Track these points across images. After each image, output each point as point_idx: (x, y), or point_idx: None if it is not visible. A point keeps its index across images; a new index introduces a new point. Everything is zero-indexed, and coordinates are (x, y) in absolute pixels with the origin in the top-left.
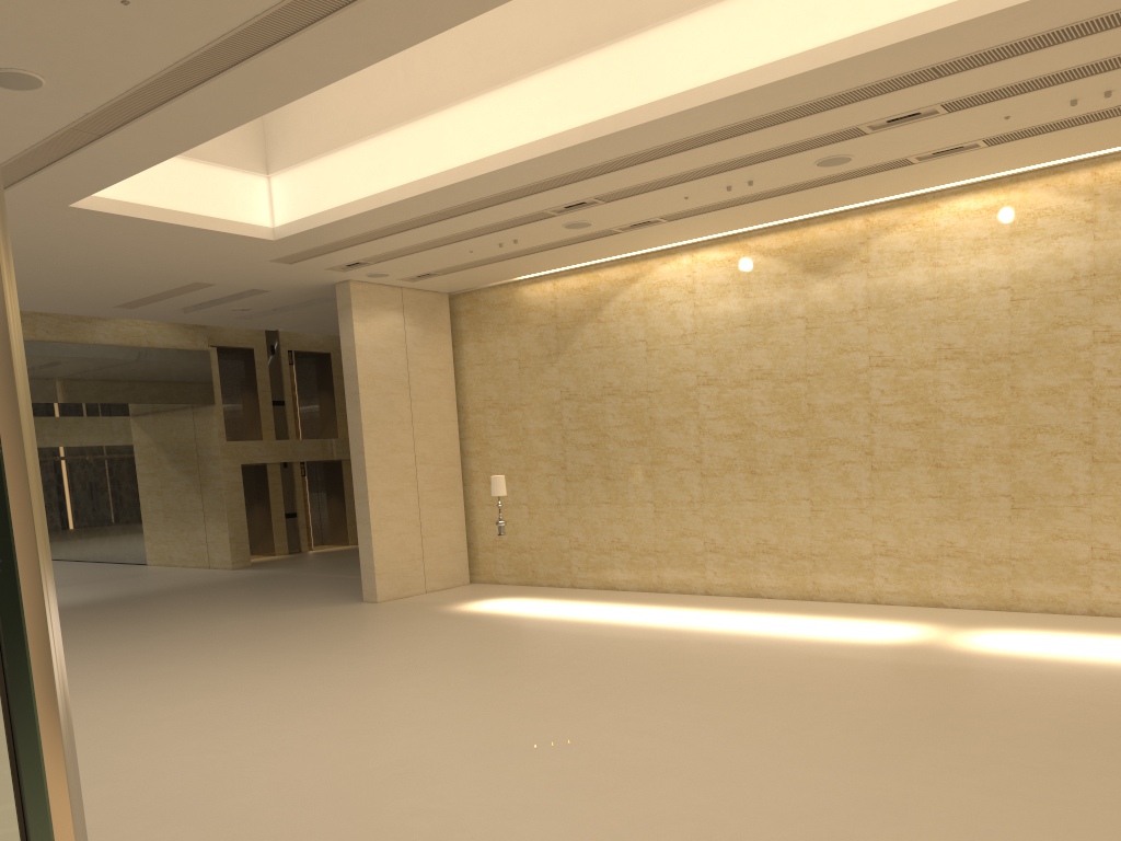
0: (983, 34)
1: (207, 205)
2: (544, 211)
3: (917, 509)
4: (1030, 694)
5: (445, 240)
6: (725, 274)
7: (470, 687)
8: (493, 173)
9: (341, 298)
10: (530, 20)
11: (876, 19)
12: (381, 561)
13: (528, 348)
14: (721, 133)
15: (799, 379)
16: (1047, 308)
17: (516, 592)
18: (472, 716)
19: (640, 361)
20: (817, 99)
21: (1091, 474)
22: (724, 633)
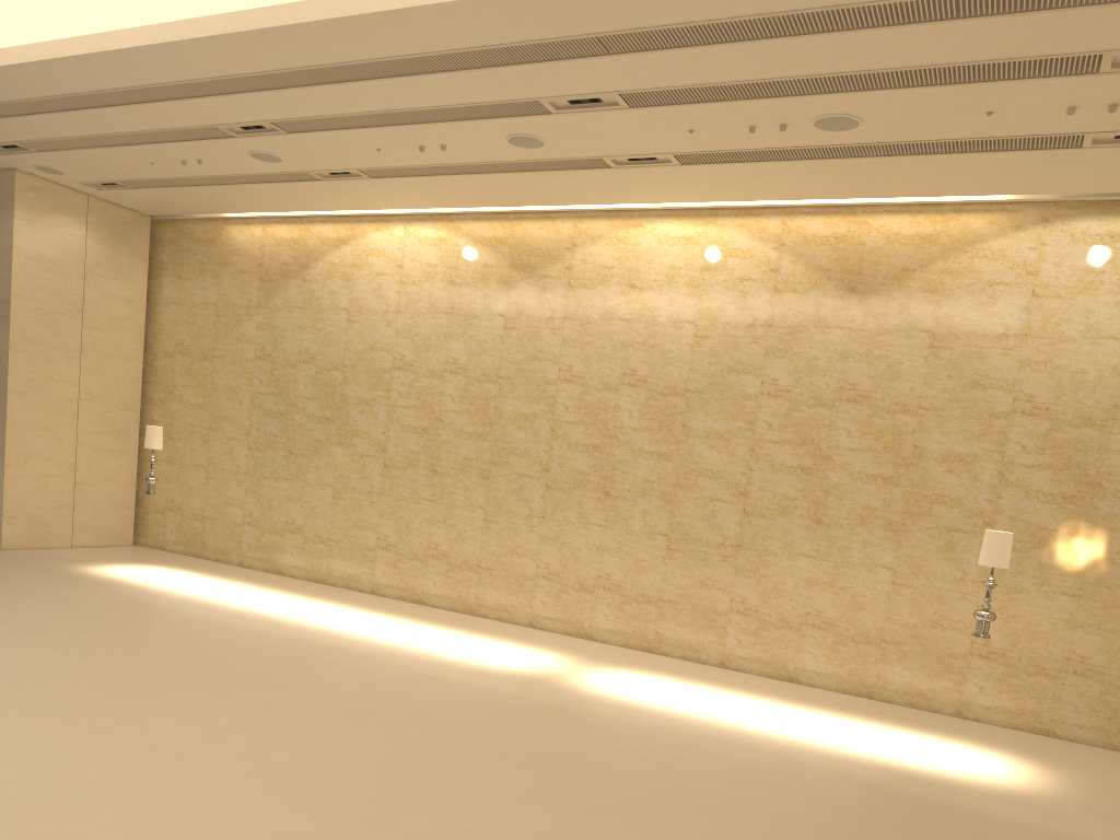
0: (640, 4)
1: None
2: (218, 127)
3: (583, 536)
4: (606, 745)
5: (112, 139)
6: (435, 254)
7: None
8: (128, 52)
9: (4, 188)
10: None
11: None
12: (14, 502)
13: (228, 295)
14: (388, 66)
15: (491, 380)
16: (725, 350)
17: (173, 562)
18: None
19: (340, 332)
20: (482, 46)
21: (741, 526)
22: (352, 637)
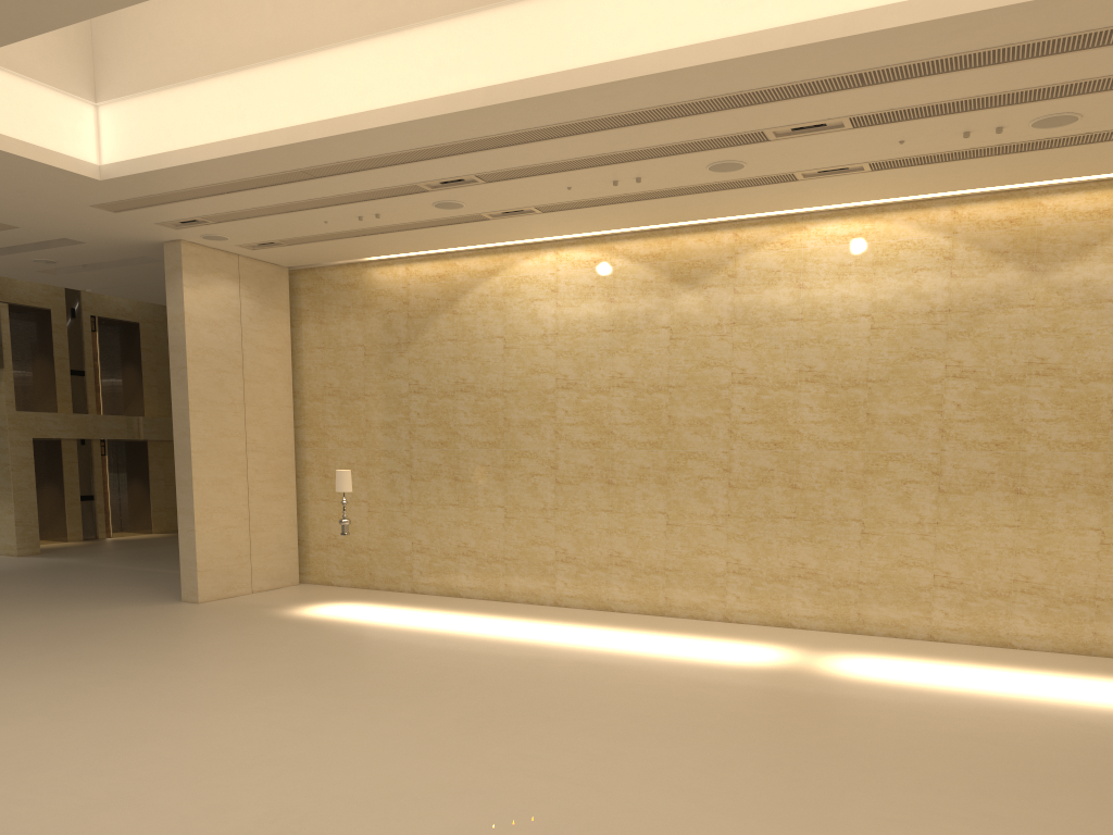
0: (923, 42)
1: (19, 127)
2: (418, 184)
3: (772, 529)
4: (921, 729)
5: (300, 205)
6: (590, 275)
7: (331, 712)
8: (375, 130)
9: (169, 259)
10: None
11: (818, 10)
12: (204, 556)
13: (375, 335)
14: (630, 117)
15: (661, 390)
16: (904, 339)
17: (353, 596)
18: (344, 752)
19: (497, 359)
20: (738, 92)
21: (937, 504)
22: (589, 651)
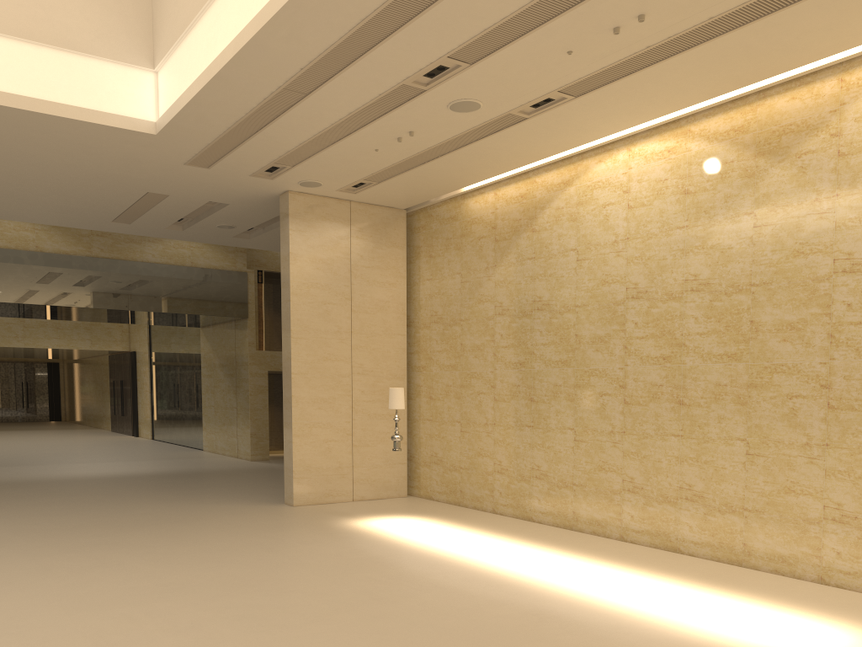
0: None
1: (78, 96)
2: (406, 83)
3: None
4: None
5: (333, 133)
6: (663, 167)
7: (171, 631)
8: (284, 14)
9: (282, 209)
10: None
11: None
12: (301, 465)
13: (469, 262)
14: None
15: (742, 290)
16: None
17: (432, 511)
18: None
19: (570, 273)
20: None
21: None
22: (573, 599)
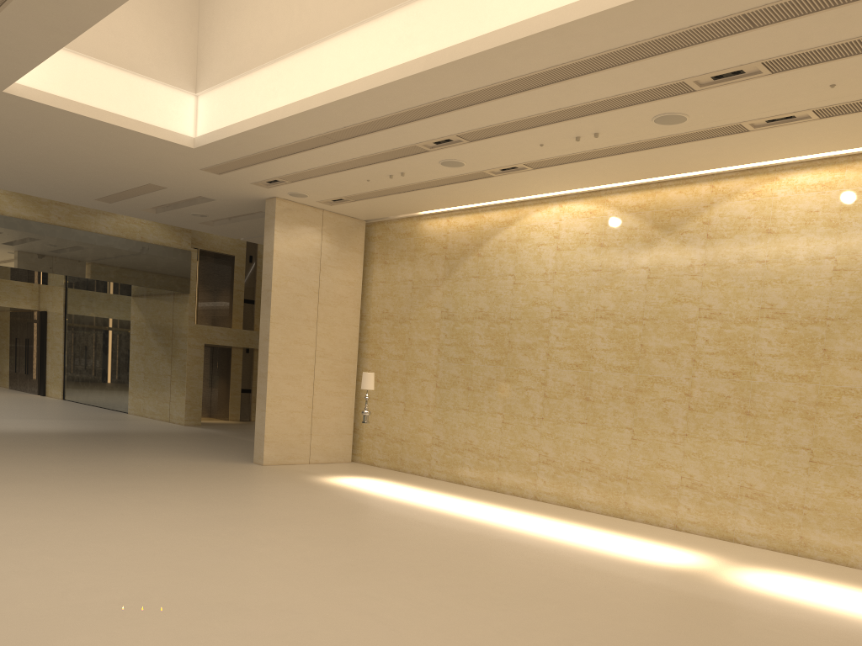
0: None
1: (135, 110)
2: (417, 145)
3: (724, 450)
4: (764, 638)
5: (341, 165)
6: (586, 224)
7: (259, 544)
8: (354, 97)
9: (268, 211)
10: None
11: None
12: (271, 431)
13: (421, 272)
14: (553, 74)
15: (636, 322)
16: None
17: (380, 474)
18: (232, 570)
19: (507, 293)
20: (635, 42)
21: None
22: (521, 534)
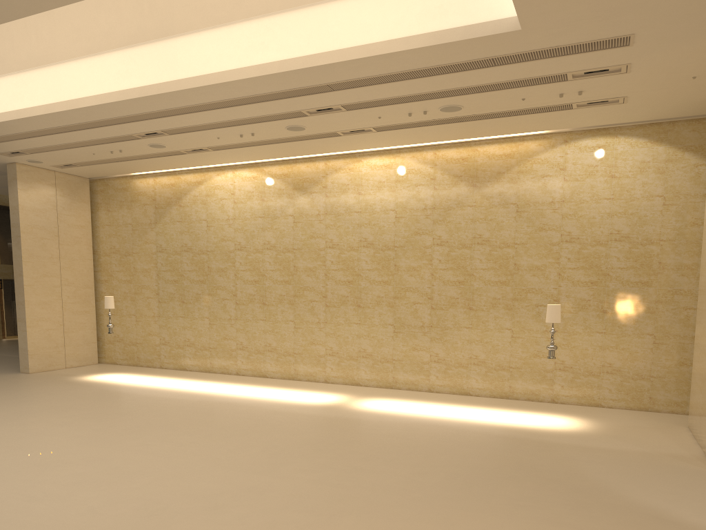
0: (346, 71)
1: None
2: (132, 135)
3: (348, 330)
4: (370, 432)
5: (73, 144)
6: (251, 185)
7: (58, 425)
8: (89, 107)
9: (10, 173)
10: (111, 18)
11: (292, 53)
12: (33, 346)
13: (138, 218)
14: (223, 103)
15: (290, 251)
16: (412, 223)
17: (124, 370)
18: (48, 443)
19: (203, 232)
20: (270, 92)
21: (431, 315)
22: (232, 397)
